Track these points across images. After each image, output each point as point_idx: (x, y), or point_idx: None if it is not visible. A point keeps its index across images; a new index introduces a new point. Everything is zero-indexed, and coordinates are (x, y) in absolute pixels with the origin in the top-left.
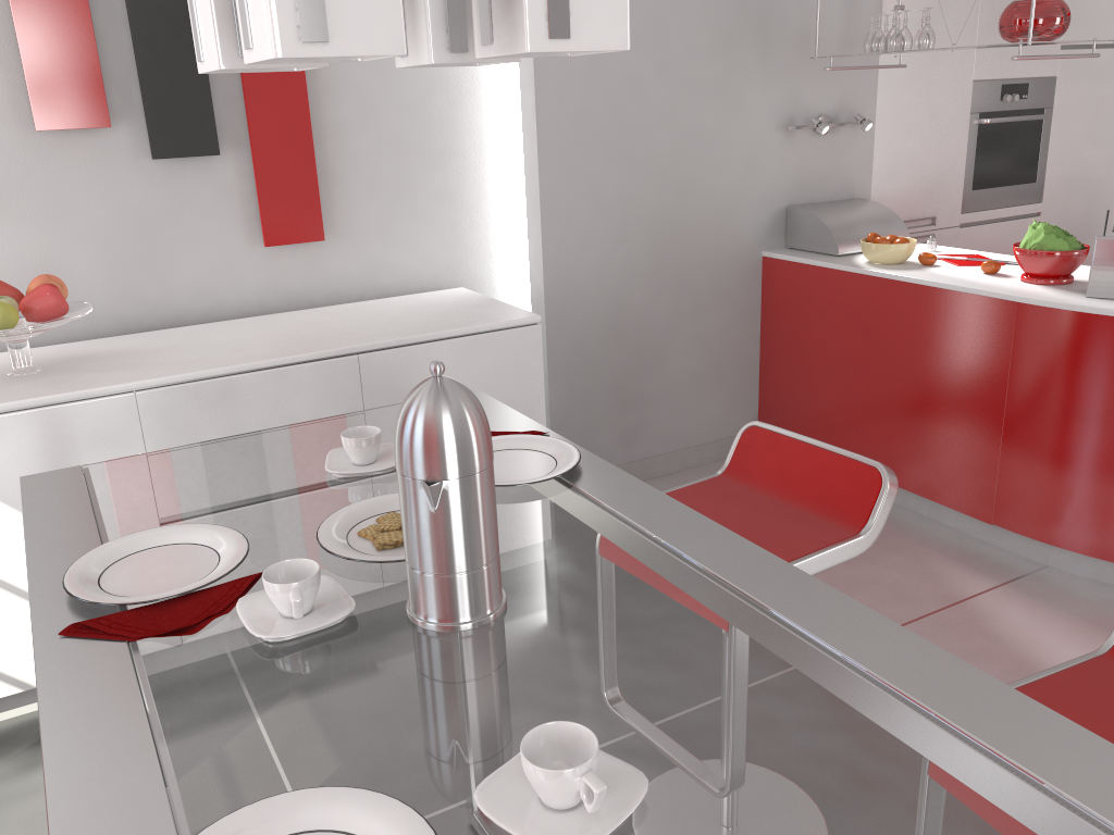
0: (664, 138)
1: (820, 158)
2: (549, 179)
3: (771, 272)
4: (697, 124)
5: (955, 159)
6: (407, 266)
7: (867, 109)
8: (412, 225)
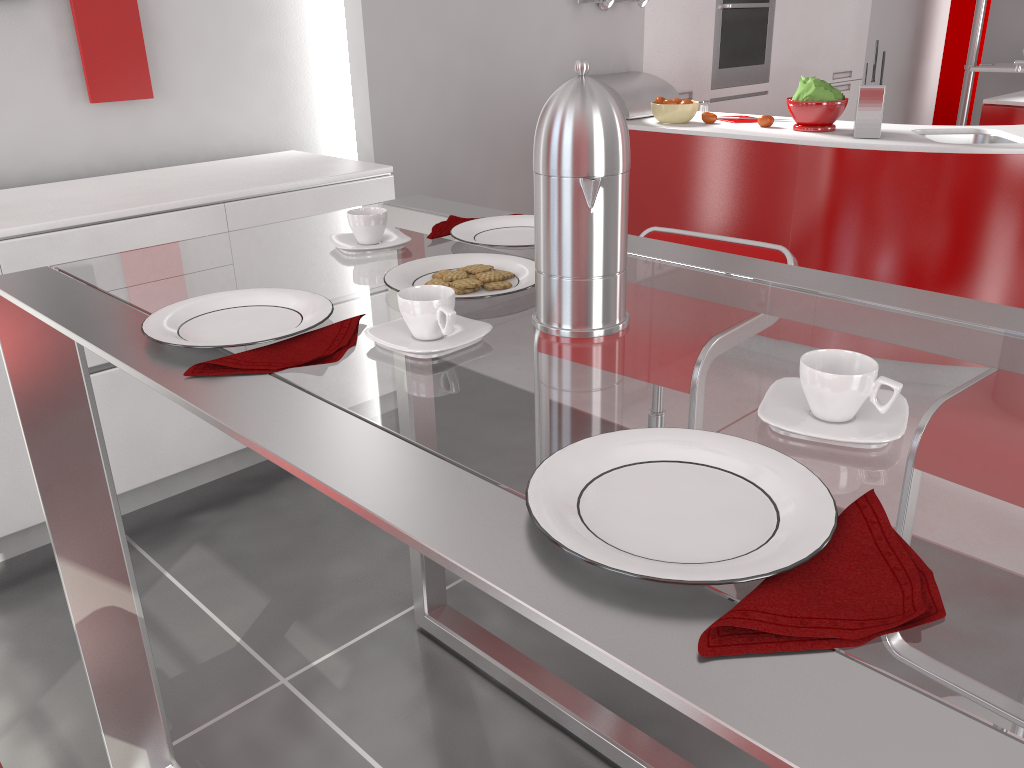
0: (474, 5)
1: (603, 32)
2: (374, 41)
3: None
4: None
5: (706, 39)
6: (236, 129)
7: None
8: (239, 86)
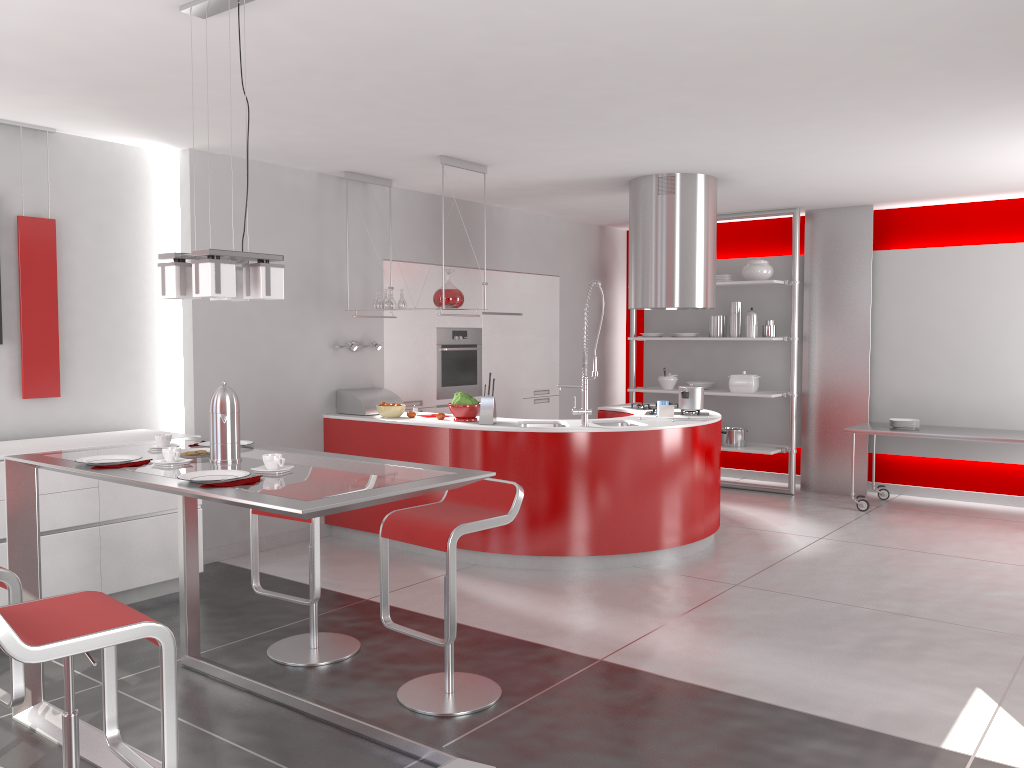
0: (265, 348)
1: (354, 364)
2: (200, 367)
3: (329, 426)
4: (284, 342)
5: (430, 369)
6: (108, 416)
7: (379, 339)
8: (113, 391)
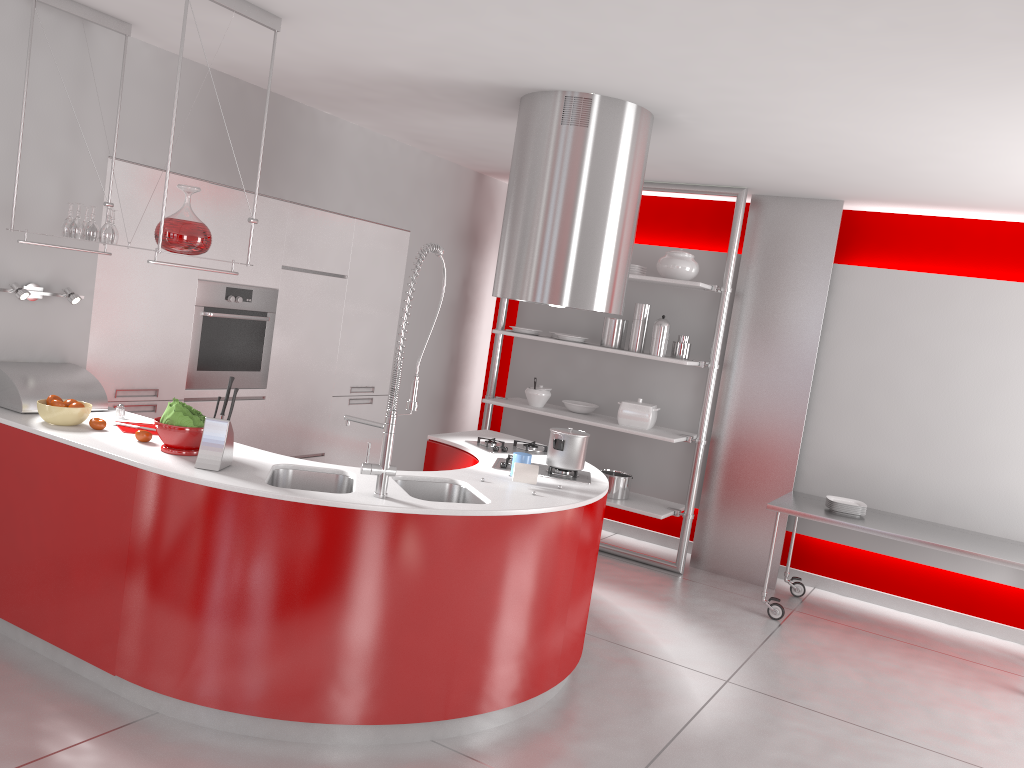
0: None
1: (29, 321)
2: None
3: None
4: None
5: (180, 341)
6: None
7: (85, 285)
8: None
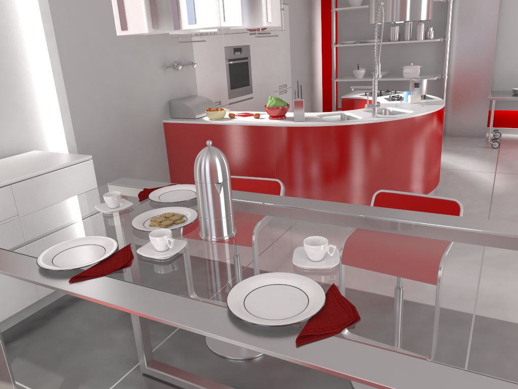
0: (117, 73)
1: (178, 79)
2: (71, 94)
3: (168, 128)
4: (129, 67)
5: (223, 77)
6: (3, 143)
7: (191, 58)
8: (2, 122)
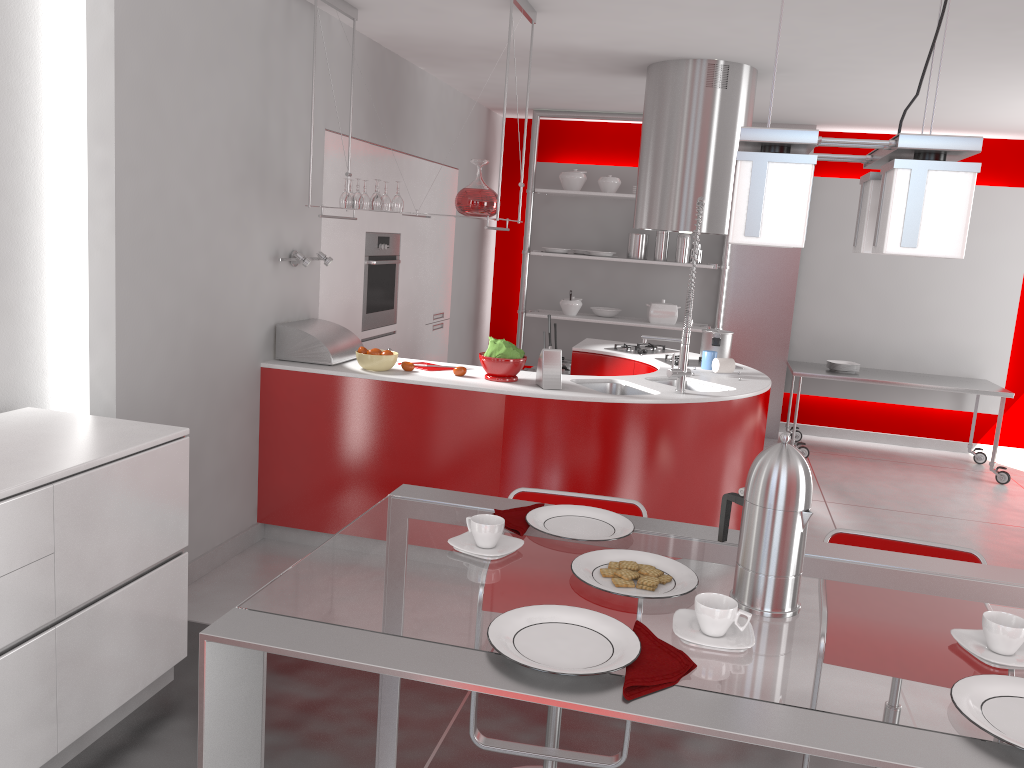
0: (203, 262)
1: (293, 285)
2: (123, 295)
3: (272, 380)
4: (224, 251)
5: (359, 289)
6: None
7: (317, 247)
8: None
